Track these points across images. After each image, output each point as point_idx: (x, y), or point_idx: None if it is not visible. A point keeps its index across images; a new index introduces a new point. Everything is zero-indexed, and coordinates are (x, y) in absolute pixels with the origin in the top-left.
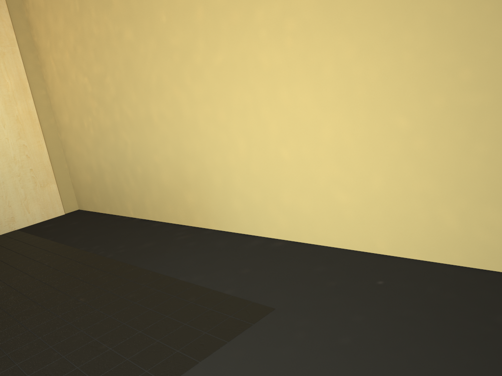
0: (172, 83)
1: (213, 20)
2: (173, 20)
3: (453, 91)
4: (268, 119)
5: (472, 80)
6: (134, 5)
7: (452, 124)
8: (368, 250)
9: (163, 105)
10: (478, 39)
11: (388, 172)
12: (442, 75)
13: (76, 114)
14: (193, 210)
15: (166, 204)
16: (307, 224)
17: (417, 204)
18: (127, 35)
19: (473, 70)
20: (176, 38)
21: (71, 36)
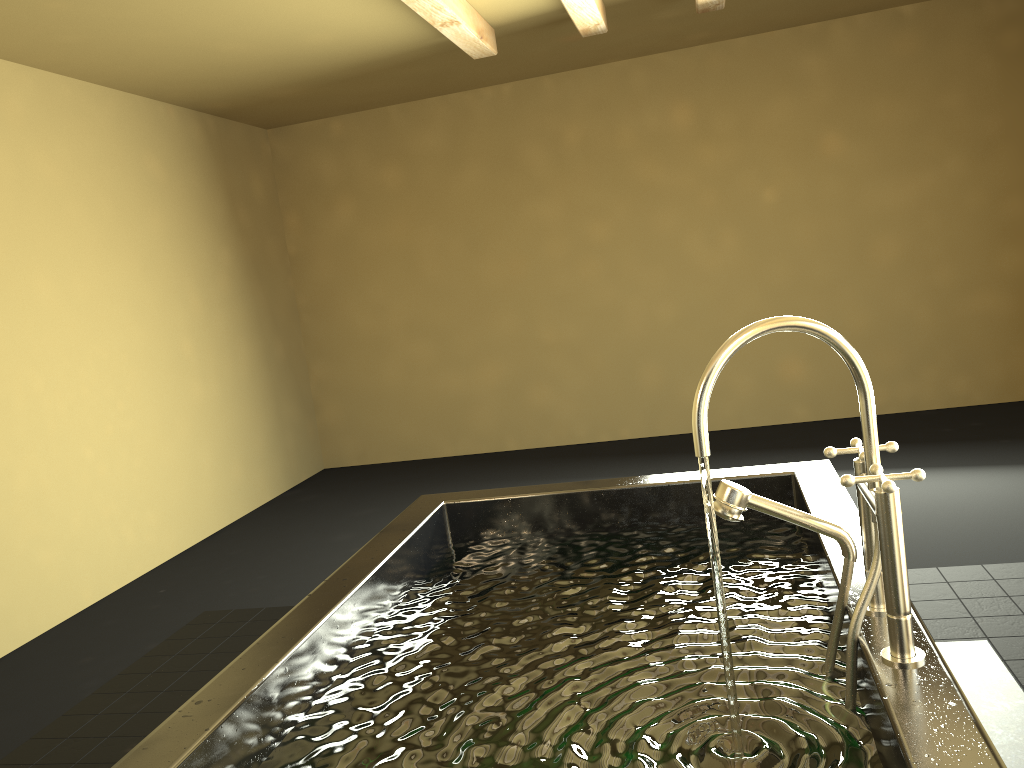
0: None
1: None
2: None
3: (116, 419)
4: None
5: (125, 410)
6: None
7: (120, 447)
8: (77, 611)
9: None
10: (123, 379)
11: (84, 507)
12: (108, 407)
13: None
14: None
15: None
16: (5, 623)
17: (108, 531)
18: None
19: (124, 402)
20: None
21: None
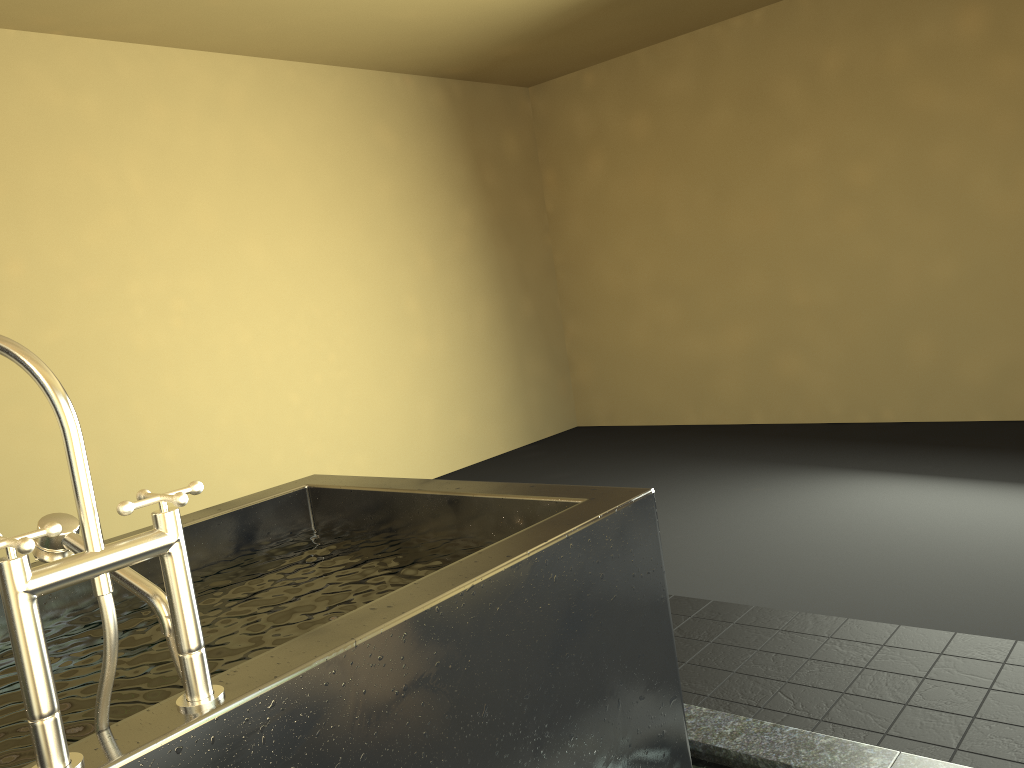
0: None
1: (47, 282)
2: None
3: (326, 370)
4: (144, 413)
5: (336, 361)
6: None
7: (328, 394)
8: None
9: None
10: (336, 334)
11: (286, 445)
12: (318, 358)
13: None
14: None
15: None
16: None
17: (311, 468)
18: None
19: (336, 355)
20: None
21: None
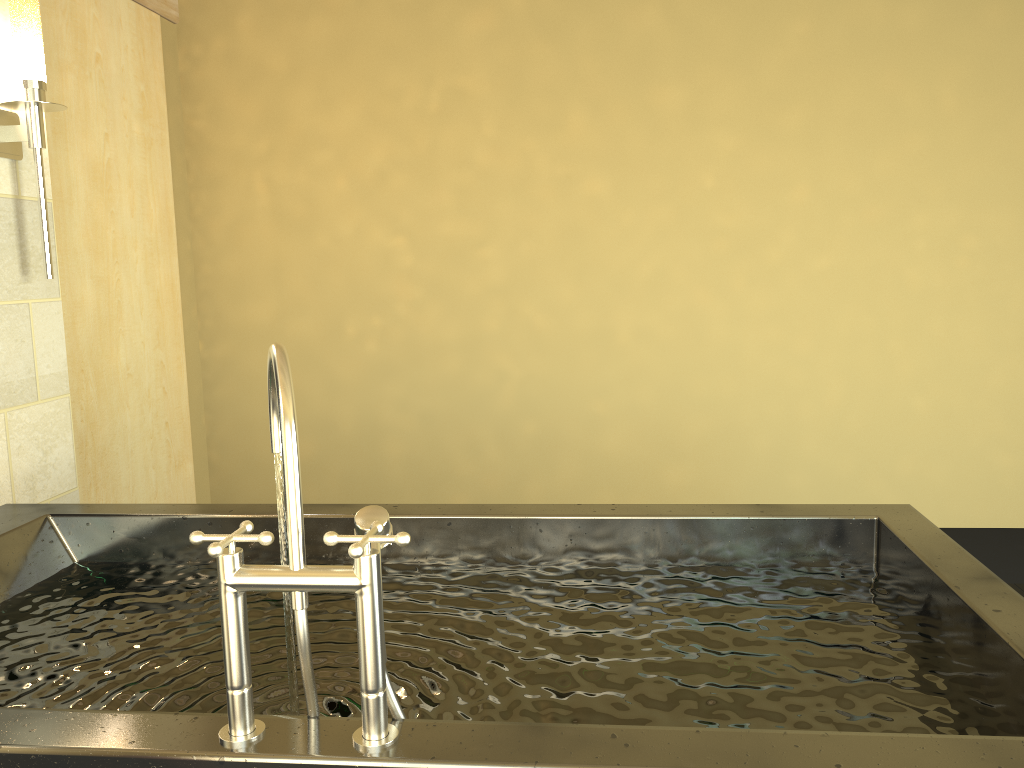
0: (694, 284)
1: (828, 208)
2: (733, 189)
3: None
4: (900, 356)
5: None
6: (633, 144)
7: None
8: None
9: (654, 315)
10: None
11: None
12: None
13: (319, 306)
14: (679, 498)
15: (597, 492)
16: (935, 501)
17: None
18: (590, 186)
19: None
20: (731, 217)
21: (380, 151)
